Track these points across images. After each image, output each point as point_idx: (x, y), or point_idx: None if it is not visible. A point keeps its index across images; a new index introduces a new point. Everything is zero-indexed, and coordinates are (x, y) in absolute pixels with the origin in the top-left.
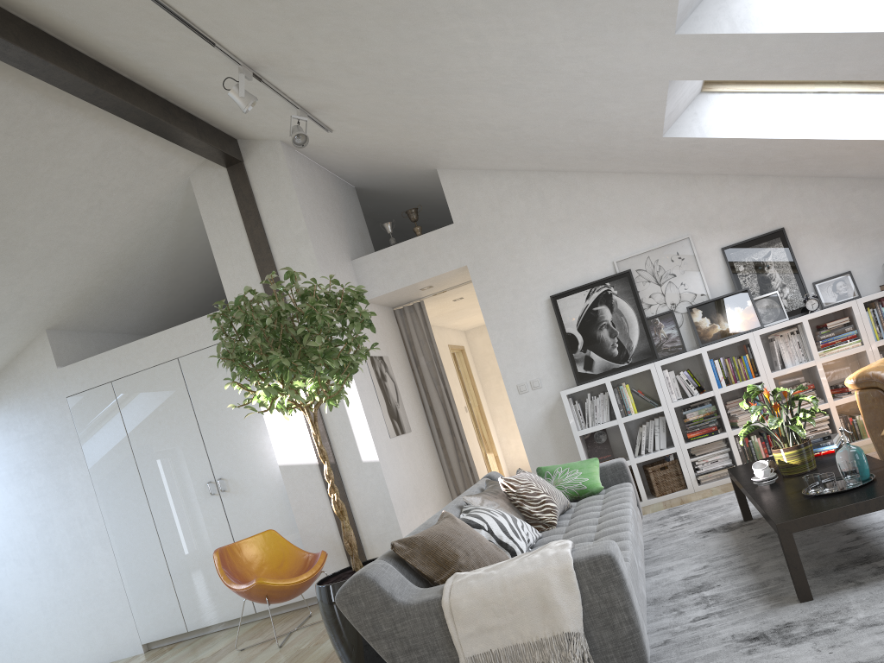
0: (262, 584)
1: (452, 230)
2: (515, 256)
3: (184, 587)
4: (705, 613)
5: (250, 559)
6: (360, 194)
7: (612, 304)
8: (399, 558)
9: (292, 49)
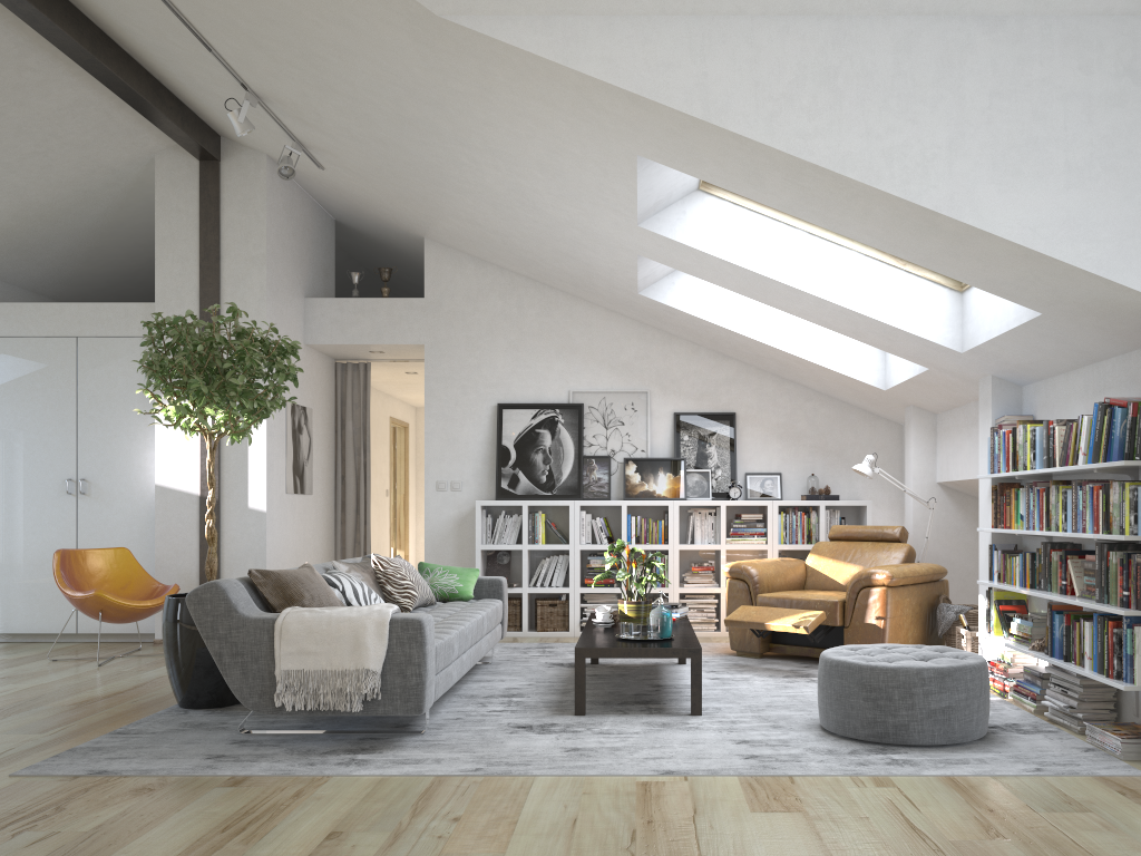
0: (100, 597)
1: (421, 304)
2: (476, 353)
3: (1, 584)
4: (502, 709)
5: (93, 572)
6: (339, 227)
7: (555, 431)
8: (252, 584)
9: (303, 102)
